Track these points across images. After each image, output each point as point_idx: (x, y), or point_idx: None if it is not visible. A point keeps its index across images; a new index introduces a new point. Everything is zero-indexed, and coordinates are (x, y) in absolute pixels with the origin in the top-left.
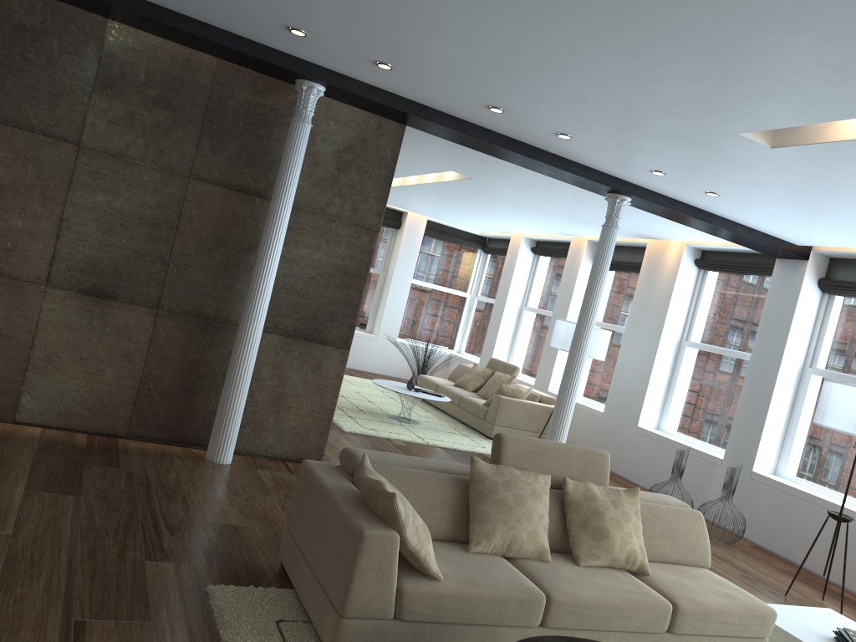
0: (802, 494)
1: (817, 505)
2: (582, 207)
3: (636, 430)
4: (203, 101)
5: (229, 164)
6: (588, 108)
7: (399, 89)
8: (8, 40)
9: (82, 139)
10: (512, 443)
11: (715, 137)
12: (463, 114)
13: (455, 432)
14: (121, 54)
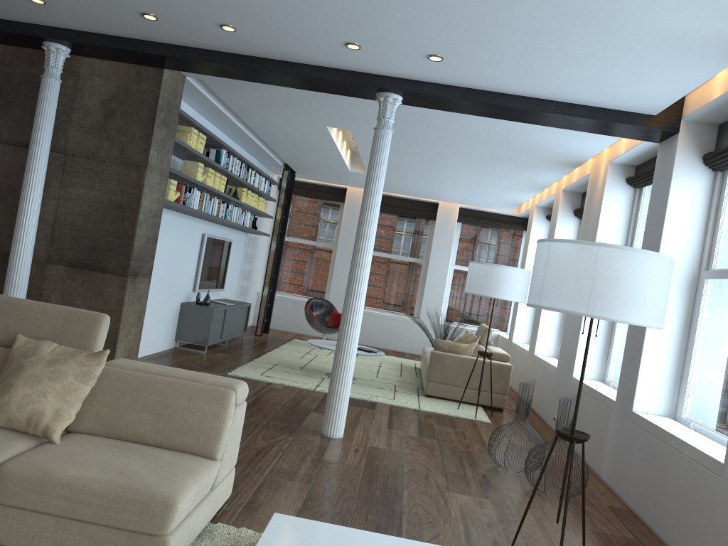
0: (662, 434)
1: (672, 447)
2: (456, 137)
3: (571, 381)
4: None
5: (15, 126)
6: None
7: (98, 26)
8: None
9: None
10: None
11: None
12: (164, 37)
13: (387, 388)
14: None
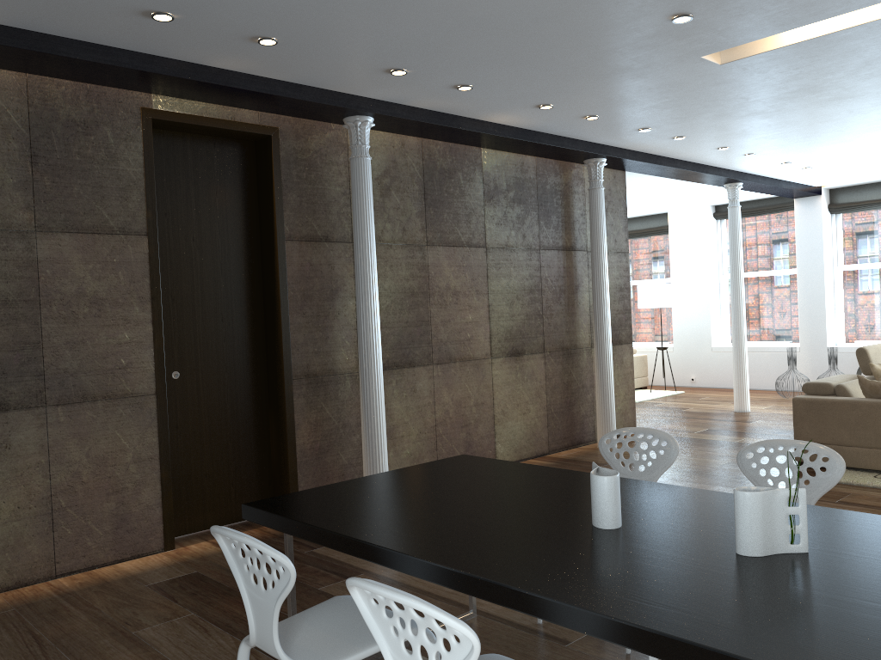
0: None
1: None
2: (655, 197)
3: (712, 350)
4: (535, 191)
5: (555, 232)
6: (808, 137)
7: (657, 149)
8: (438, 182)
9: (486, 242)
10: (870, 350)
11: (876, 138)
12: (683, 155)
13: None
14: (492, 172)
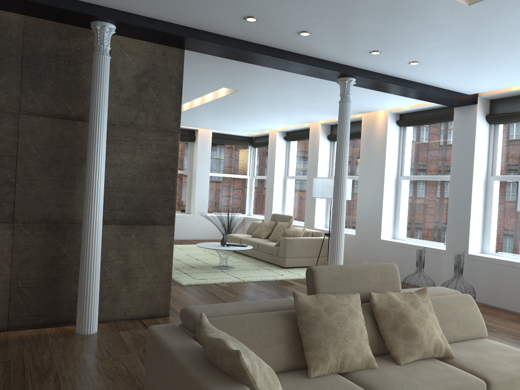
0: (507, 263)
1: None
2: (317, 97)
3: (380, 242)
4: (18, 51)
5: (50, 98)
6: None
7: (173, 16)
8: None
9: None
10: (323, 273)
11: (425, 5)
12: (226, 30)
13: (260, 268)
14: None
